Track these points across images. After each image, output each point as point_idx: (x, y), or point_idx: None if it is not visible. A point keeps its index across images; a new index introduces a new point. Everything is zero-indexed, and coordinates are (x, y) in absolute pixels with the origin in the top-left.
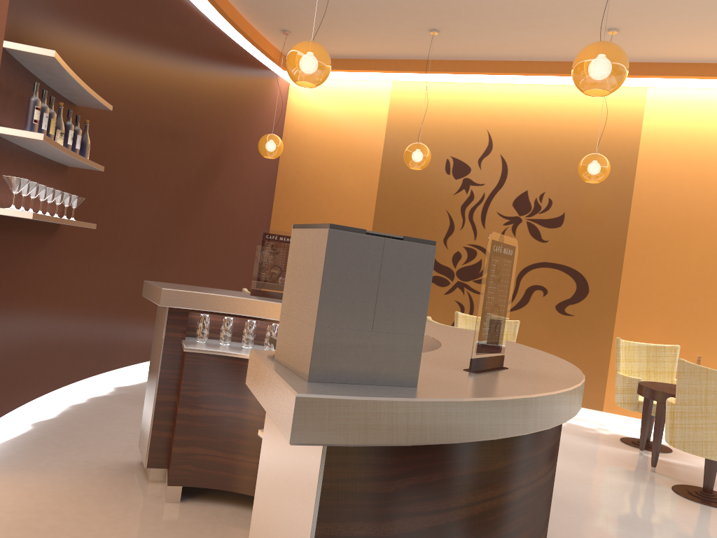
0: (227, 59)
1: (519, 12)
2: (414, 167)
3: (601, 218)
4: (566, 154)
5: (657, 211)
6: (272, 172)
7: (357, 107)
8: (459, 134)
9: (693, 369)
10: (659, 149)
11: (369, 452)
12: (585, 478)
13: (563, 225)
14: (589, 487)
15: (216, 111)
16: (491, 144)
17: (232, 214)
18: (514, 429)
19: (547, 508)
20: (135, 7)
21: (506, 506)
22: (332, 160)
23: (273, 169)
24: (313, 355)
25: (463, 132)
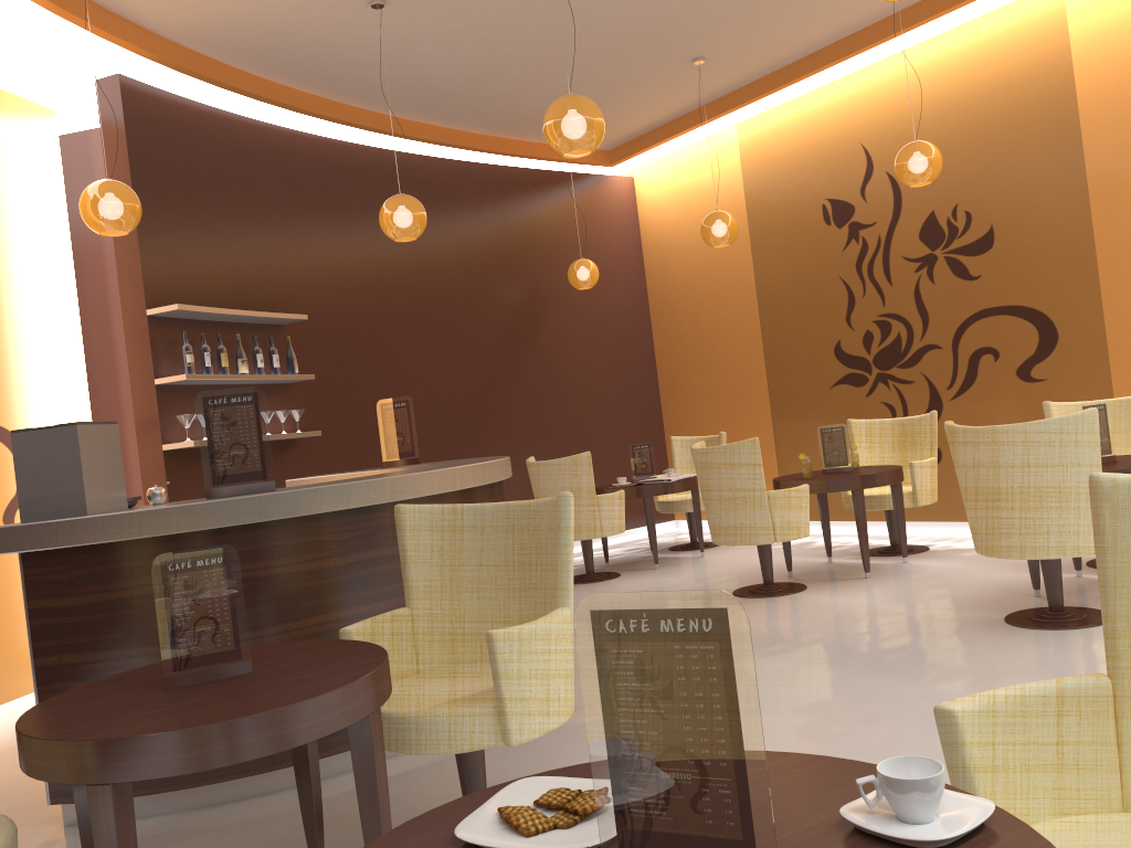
0: (511, 191)
1: None
2: (714, 245)
3: (1047, 214)
4: (972, 135)
5: (1129, 173)
6: (638, 297)
7: (707, 177)
8: (828, 164)
9: (950, 433)
10: (1106, 71)
11: (46, 557)
12: (874, 614)
13: (995, 244)
14: (853, 624)
15: (512, 256)
16: (871, 161)
17: (581, 367)
18: (150, 531)
19: (308, 597)
20: (343, 200)
21: None
22: (697, 256)
23: (638, 293)
24: (20, 507)
25: (832, 158)
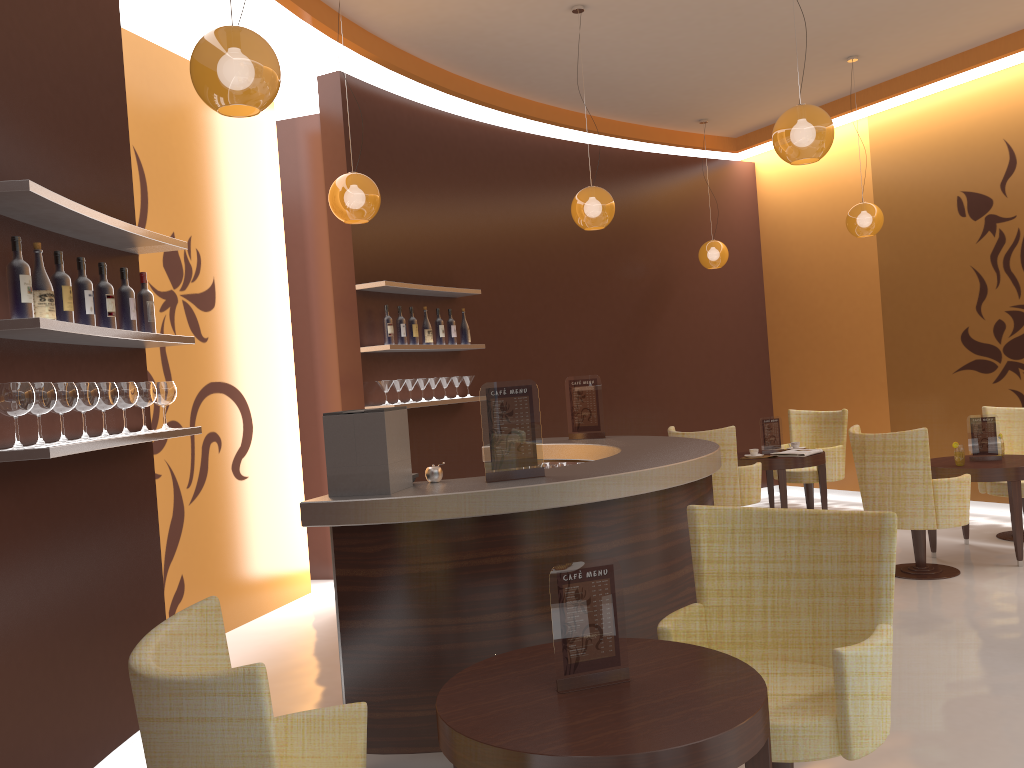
0: (647, 175)
1: (921, 3)
2: (859, 235)
3: None
4: None
5: None
6: (754, 275)
7: (833, 165)
8: (966, 158)
9: None
10: None
11: (355, 531)
12: None
13: None
14: None
15: (645, 235)
16: (1014, 157)
17: (701, 340)
18: (451, 514)
19: None
20: (506, 183)
21: (482, 567)
22: (817, 240)
23: (754, 271)
24: (328, 482)
25: (971, 152)
